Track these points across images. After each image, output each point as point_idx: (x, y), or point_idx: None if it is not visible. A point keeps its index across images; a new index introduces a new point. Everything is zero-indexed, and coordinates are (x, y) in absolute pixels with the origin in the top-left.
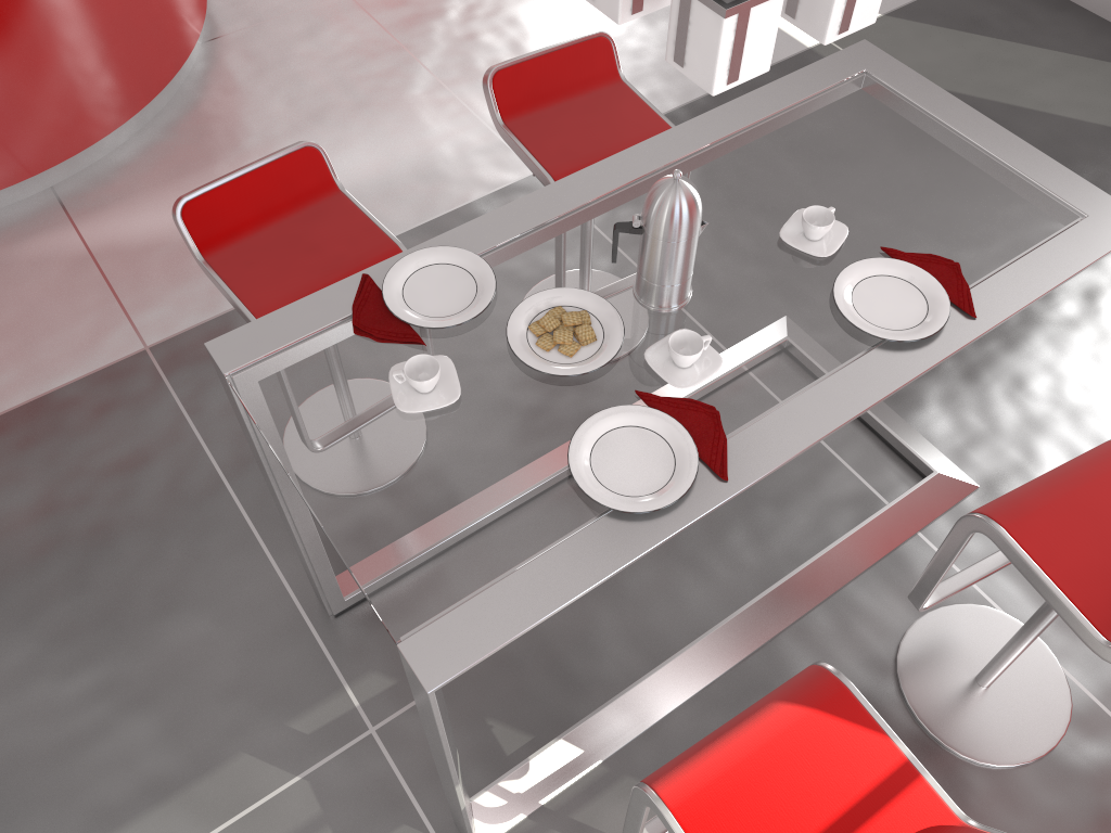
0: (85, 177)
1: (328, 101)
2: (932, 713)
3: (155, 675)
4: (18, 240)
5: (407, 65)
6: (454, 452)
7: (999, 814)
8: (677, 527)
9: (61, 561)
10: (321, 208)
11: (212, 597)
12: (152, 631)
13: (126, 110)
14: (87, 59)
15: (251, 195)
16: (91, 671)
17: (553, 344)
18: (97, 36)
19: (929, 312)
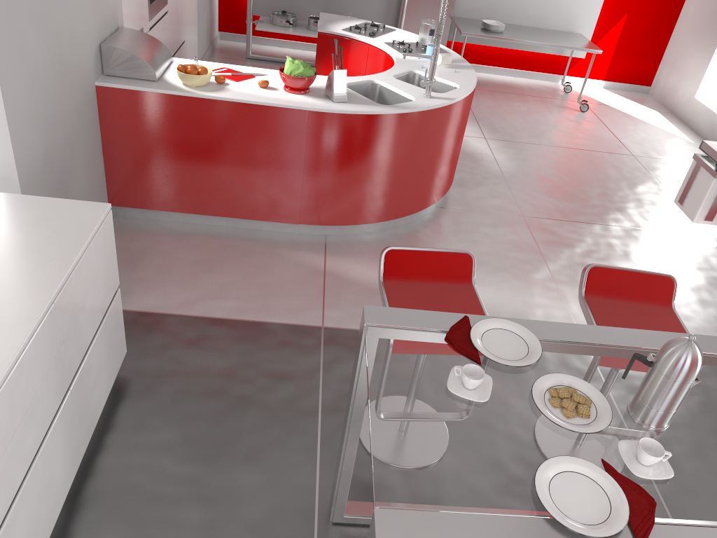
0: (343, 237)
1: (484, 259)
2: None
3: (221, 490)
4: (296, 249)
5: (538, 262)
6: (466, 428)
7: None
8: None
9: (217, 403)
10: (457, 288)
11: (275, 468)
12: (234, 466)
13: (381, 216)
14: (378, 184)
15: (424, 263)
16: (193, 467)
17: (559, 405)
18: (389, 176)
19: None
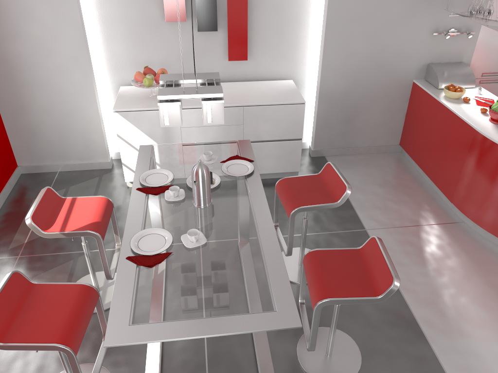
0: (469, 230)
1: None
2: (85, 368)
3: None
4: (432, 211)
5: None
6: (186, 159)
7: (46, 367)
8: (134, 179)
9: None
10: (328, 196)
11: None
12: None
13: None
14: None
15: (332, 178)
16: None
17: None
18: None
19: (138, 248)
